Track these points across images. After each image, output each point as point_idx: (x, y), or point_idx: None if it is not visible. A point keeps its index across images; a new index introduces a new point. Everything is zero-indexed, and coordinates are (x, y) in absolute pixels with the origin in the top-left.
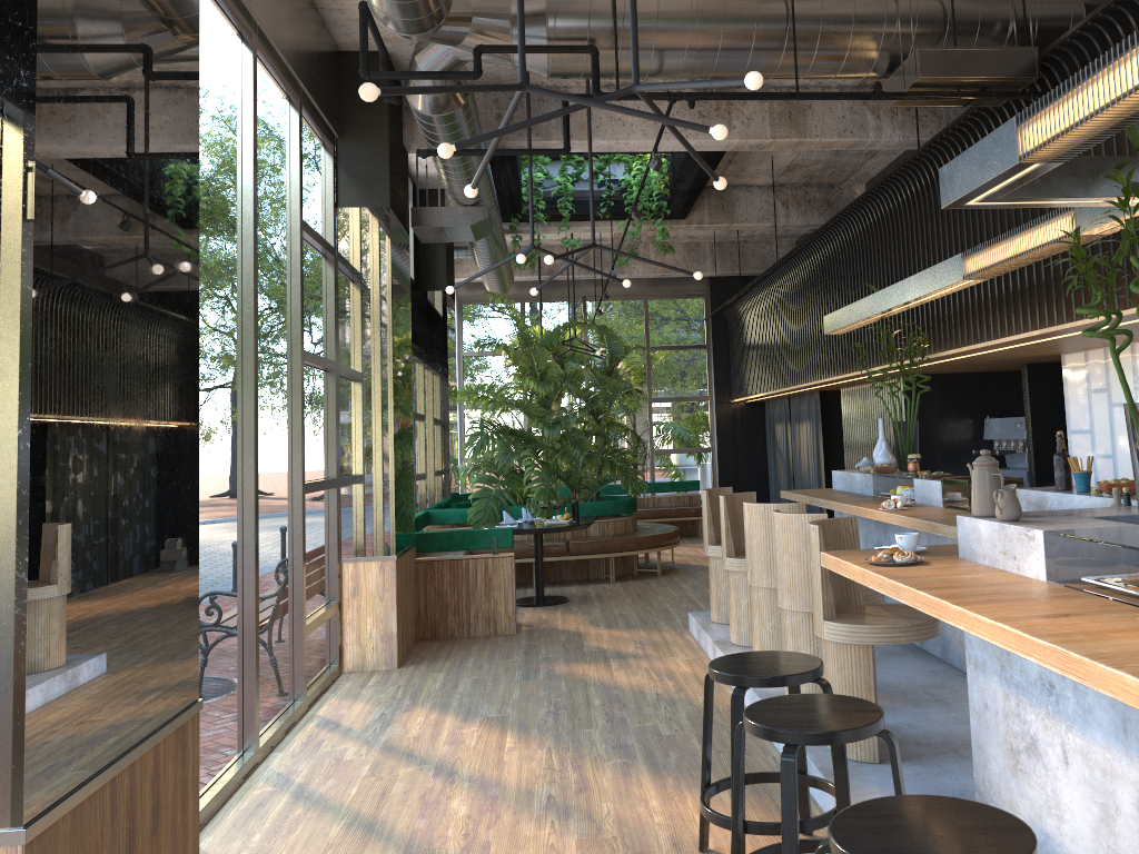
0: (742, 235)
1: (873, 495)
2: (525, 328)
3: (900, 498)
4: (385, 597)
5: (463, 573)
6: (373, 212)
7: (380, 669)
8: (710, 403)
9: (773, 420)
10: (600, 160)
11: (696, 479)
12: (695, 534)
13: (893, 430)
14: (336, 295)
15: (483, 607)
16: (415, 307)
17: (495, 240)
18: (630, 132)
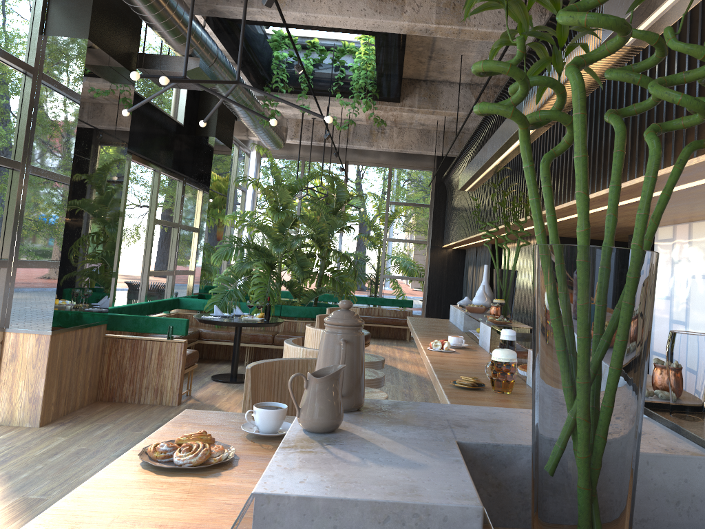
0: (459, 127)
1: (463, 331)
2: (277, 173)
3: (455, 340)
4: (37, 365)
5: (141, 351)
6: (73, 42)
7: (25, 426)
8: (427, 246)
9: (468, 264)
10: (337, 51)
11: (412, 299)
12: (405, 338)
13: (494, 276)
14: (32, 107)
15: (153, 381)
16: (185, 145)
17: (237, 97)
18: (318, 7)
